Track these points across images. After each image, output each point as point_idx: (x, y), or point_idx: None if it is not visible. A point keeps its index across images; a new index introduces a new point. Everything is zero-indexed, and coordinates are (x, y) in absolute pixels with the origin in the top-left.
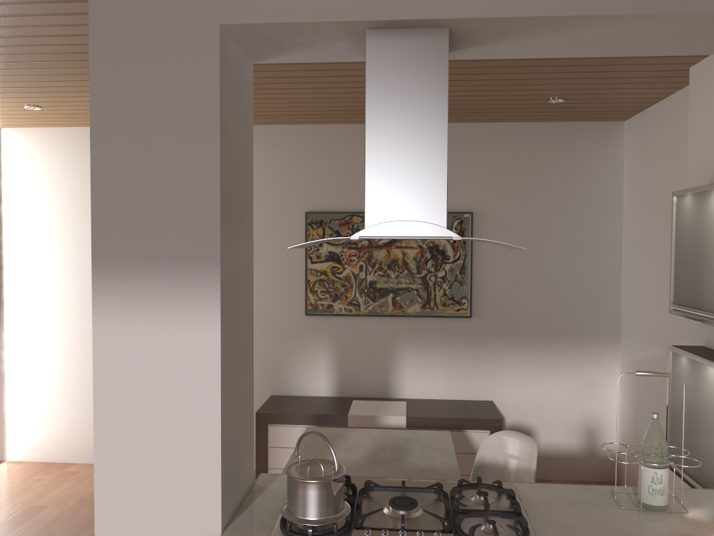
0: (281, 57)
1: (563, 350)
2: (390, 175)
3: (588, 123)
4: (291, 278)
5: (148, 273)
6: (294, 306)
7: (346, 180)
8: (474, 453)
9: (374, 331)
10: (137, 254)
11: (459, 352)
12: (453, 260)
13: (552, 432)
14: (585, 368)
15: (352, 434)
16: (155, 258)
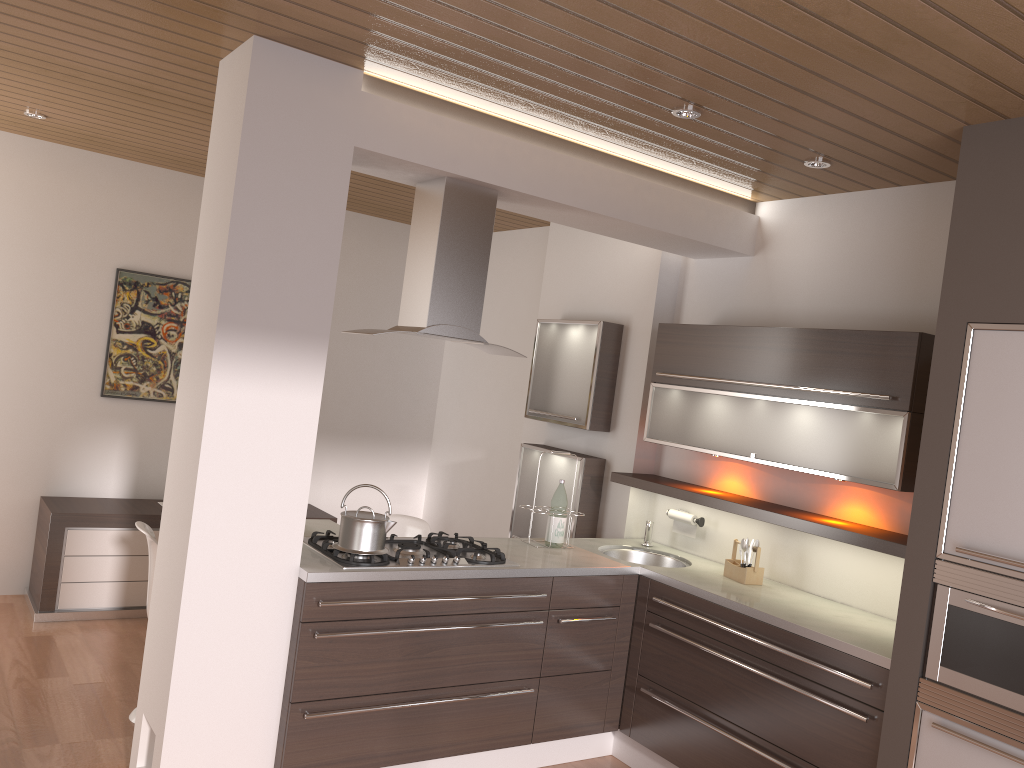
0: None
1: (382, 453)
2: (449, 290)
3: None
4: (87, 348)
5: (267, 342)
6: (86, 383)
7: (174, 239)
8: None
9: None
10: (259, 323)
11: None
12: None
13: None
14: (399, 471)
15: None
16: (275, 329)
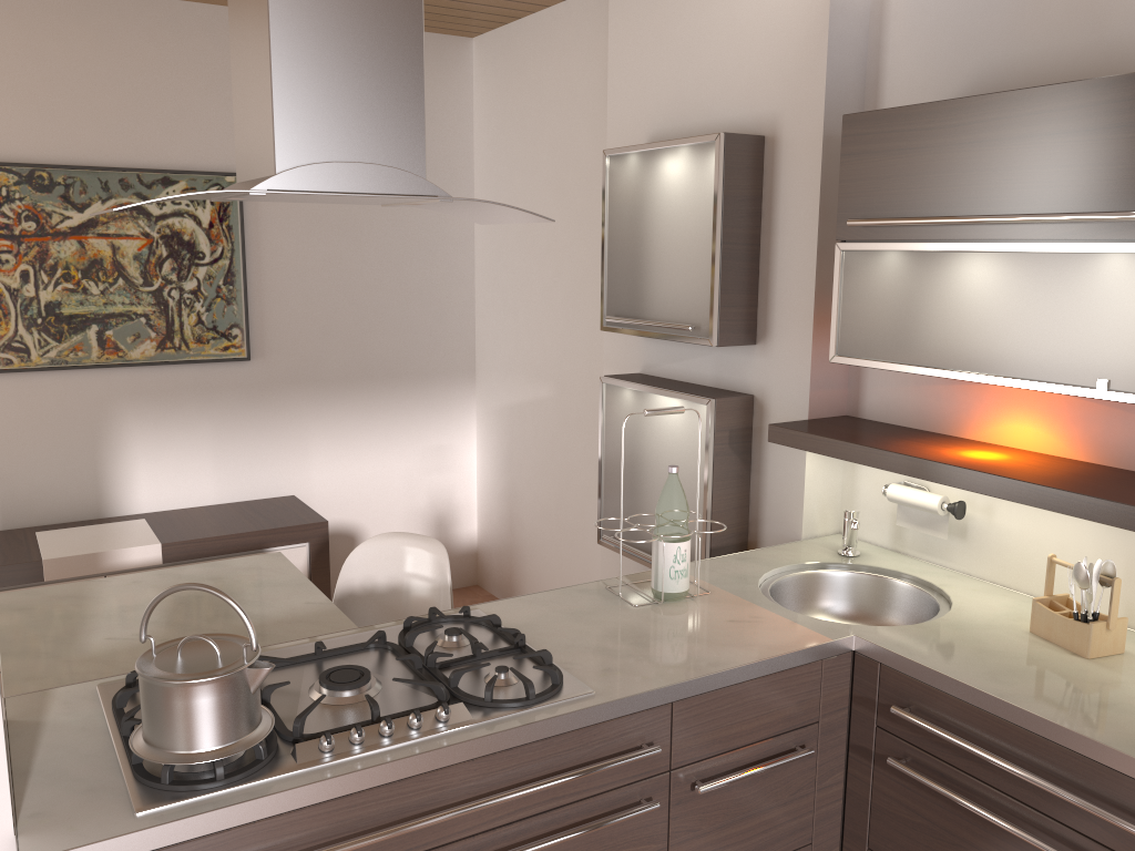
0: None
1: (399, 402)
2: (322, 69)
3: None
4: None
5: None
6: None
7: None
8: None
9: (64, 399)
10: None
11: (232, 421)
12: (212, 260)
13: (388, 529)
14: (430, 426)
15: (104, 590)
16: None
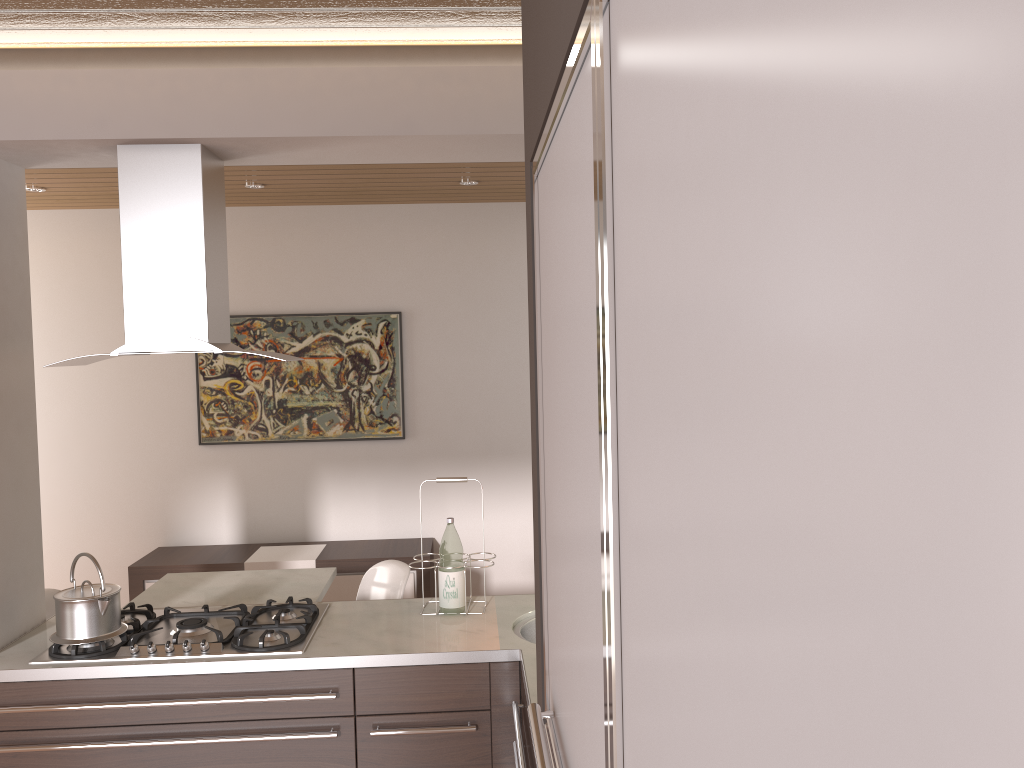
0: (51, 164)
1: (515, 473)
2: (149, 290)
3: None
4: (180, 399)
5: None
6: (185, 434)
7: (244, 276)
8: None
9: (287, 461)
10: None
11: (392, 481)
12: (380, 371)
13: (506, 571)
14: None
15: (218, 577)
16: None
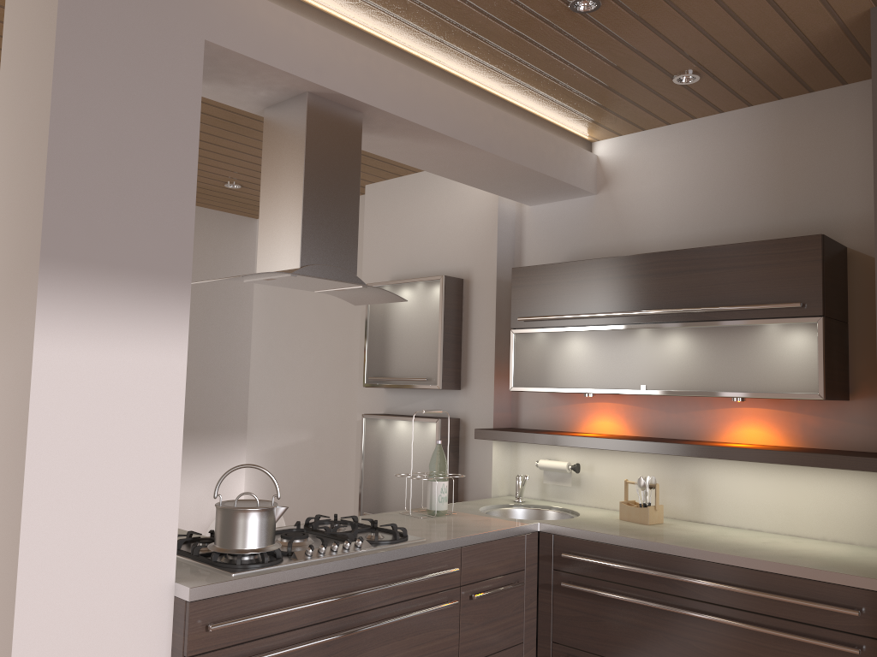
0: None
1: (196, 448)
2: (321, 224)
3: (227, 214)
4: None
5: (111, 284)
6: None
7: None
8: None
9: None
10: (100, 260)
11: None
12: None
13: None
14: (215, 465)
15: None
16: (122, 268)
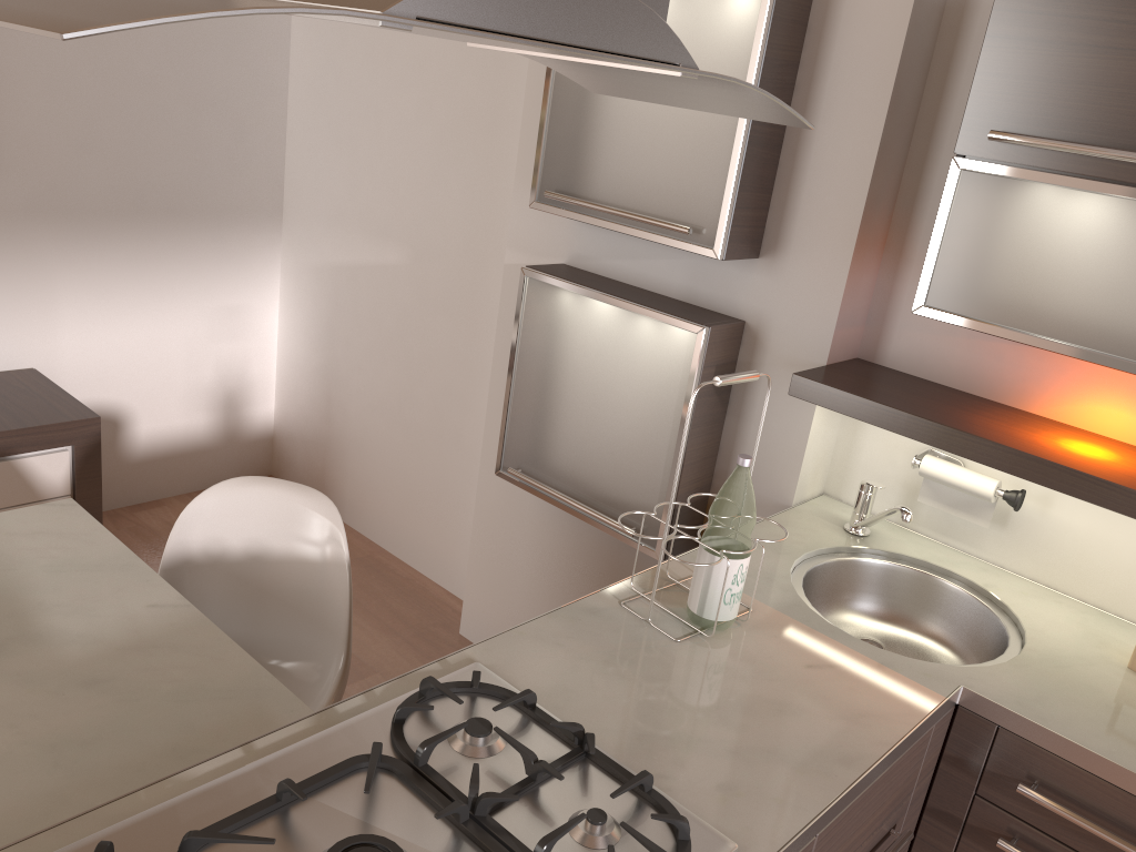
0: None
1: (182, 248)
2: None
3: None
4: None
5: None
6: None
7: None
8: (40, 500)
9: None
10: None
11: None
12: None
13: (162, 411)
14: (222, 281)
15: None
16: None
